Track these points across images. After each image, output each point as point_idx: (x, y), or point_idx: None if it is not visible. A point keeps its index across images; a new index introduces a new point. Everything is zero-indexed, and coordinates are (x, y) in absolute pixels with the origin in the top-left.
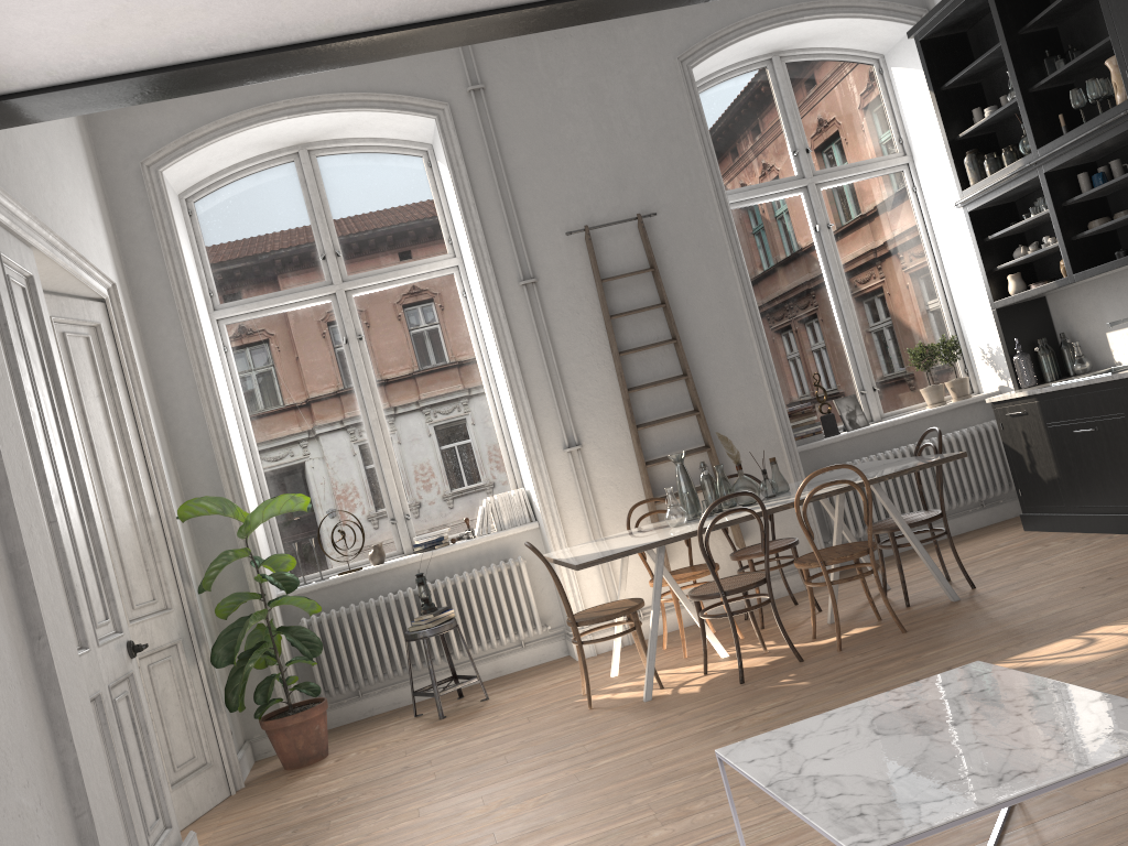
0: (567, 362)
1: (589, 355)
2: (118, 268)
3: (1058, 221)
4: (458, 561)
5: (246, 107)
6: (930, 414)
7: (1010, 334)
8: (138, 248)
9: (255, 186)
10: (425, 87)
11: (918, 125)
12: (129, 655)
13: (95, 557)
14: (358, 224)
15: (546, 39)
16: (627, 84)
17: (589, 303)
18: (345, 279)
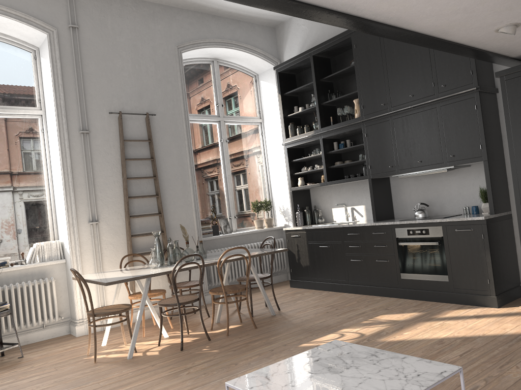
0: (98, 178)
1: (110, 176)
2: None
3: (324, 159)
4: (13, 276)
5: None
6: (257, 232)
7: (296, 202)
8: None
9: None
10: (45, 16)
11: (268, 107)
12: None
13: None
14: None
15: (115, 15)
16: (151, 50)
17: (115, 150)
18: None
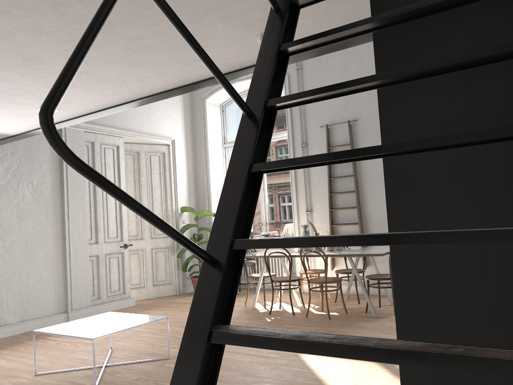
0: (313, 178)
1: (321, 176)
2: (187, 132)
3: None
4: None
5: None
6: None
7: None
8: (197, 125)
9: None
10: None
11: None
12: (124, 247)
13: (119, 221)
14: None
15: None
16: (357, 62)
17: None
18: None
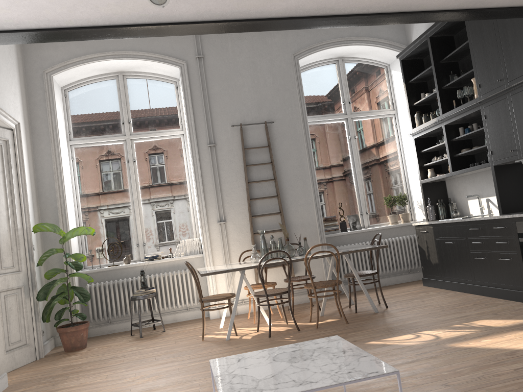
0: (224, 183)
1: (235, 181)
2: (25, 116)
3: (448, 147)
4: (164, 267)
5: (94, 52)
6: (389, 227)
7: (427, 195)
8: (36, 108)
9: (96, 88)
10: (177, 53)
11: (400, 97)
12: None
13: None
14: (141, 110)
15: (234, 39)
16: (268, 63)
17: (238, 158)
18: (131, 134)
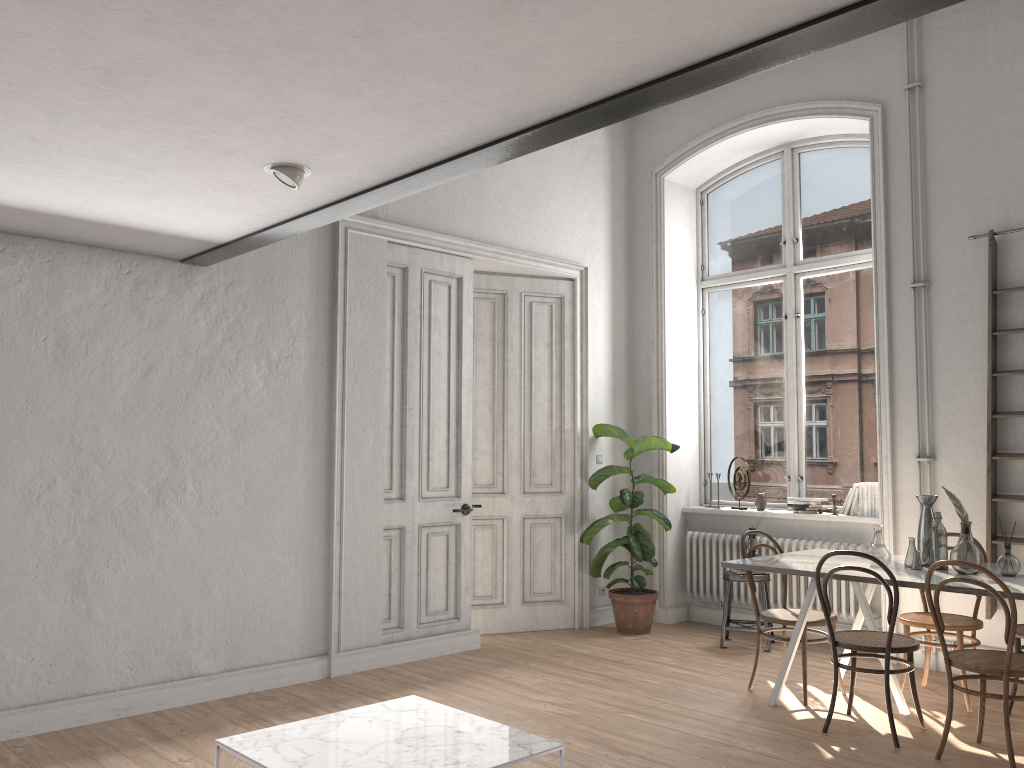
0: (941, 372)
1: (967, 368)
2: (617, 251)
3: None
4: (818, 530)
5: (724, 122)
6: None
7: None
8: (640, 235)
9: (749, 180)
10: (866, 90)
11: None
12: (462, 512)
13: (454, 450)
14: (819, 214)
15: (1005, 20)
16: None
17: (981, 313)
18: (796, 263)
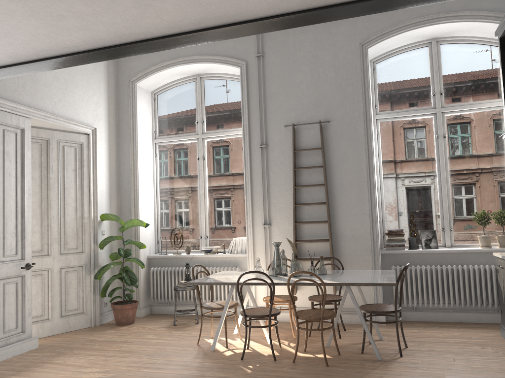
0: (273, 186)
1: (284, 184)
2: (111, 120)
3: None
4: (217, 261)
5: (169, 59)
6: (474, 251)
7: None
8: (123, 113)
9: (179, 90)
10: (238, 54)
11: None
12: (25, 268)
13: (20, 231)
14: (214, 110)
15: (297, 32)
16: (331, 55)
17: (289, 160)
18: (203, 133)
